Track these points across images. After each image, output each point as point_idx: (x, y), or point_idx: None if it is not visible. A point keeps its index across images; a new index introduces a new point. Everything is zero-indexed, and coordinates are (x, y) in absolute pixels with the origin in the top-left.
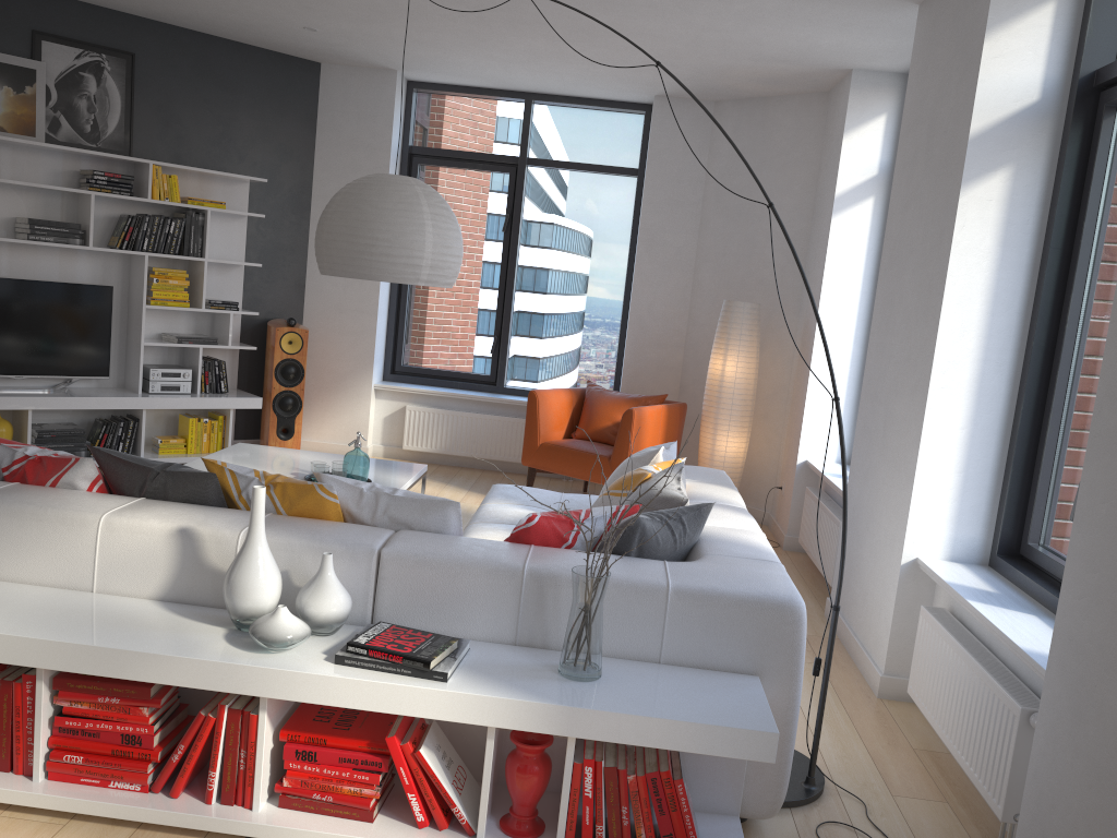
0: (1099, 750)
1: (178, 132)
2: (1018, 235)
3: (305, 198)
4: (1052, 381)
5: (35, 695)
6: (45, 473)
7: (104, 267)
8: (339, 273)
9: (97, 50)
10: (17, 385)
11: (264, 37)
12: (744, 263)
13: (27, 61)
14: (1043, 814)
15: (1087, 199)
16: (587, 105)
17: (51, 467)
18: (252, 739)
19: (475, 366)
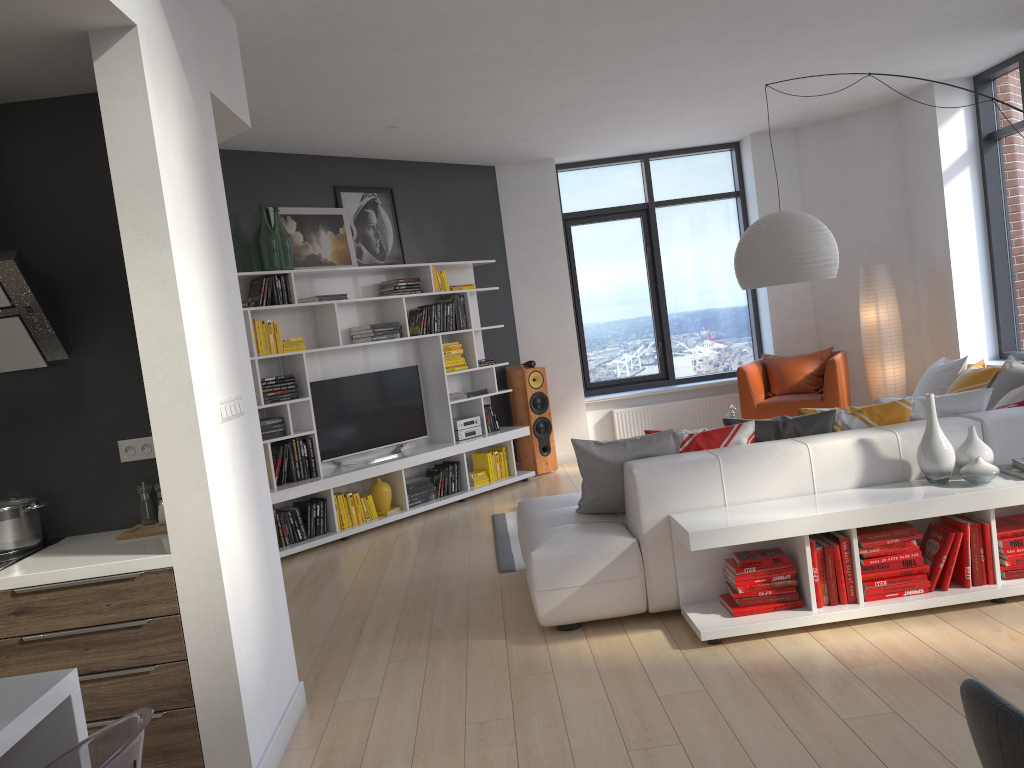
0: None
1: (425, 239)
2: None
3: (504, 269)
4: None
5: (849, 550)
6: (713, 440)
7: (403, 353)
8: (779, 282)
9: (371, 191)
10: (371, 456)
11: (475, 155)
12: (853, 239)
13: (336, 209)
14: None
15: None
16: (690, 153)
17: (717, 436)
18: (988, 539)
19: (645, 369)
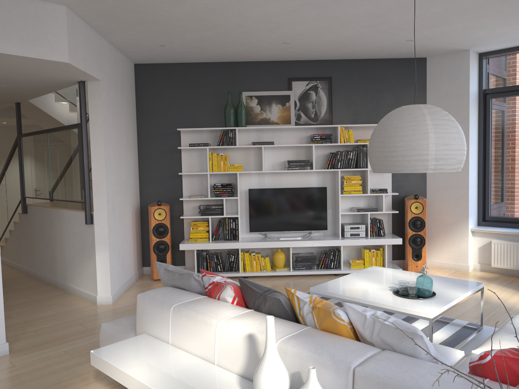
0: None
1: (353, 109)
2: None
3: None
4: None
5: None
6: (217, 291)
7: (323, 178)
8: (378, 170)
9: (315, 80)
10: (289, 235)
11: (390, 52)
12: None
13: (286, 92)
14: None
15: None
16: None
17: (219, 288)
18: None
19: None
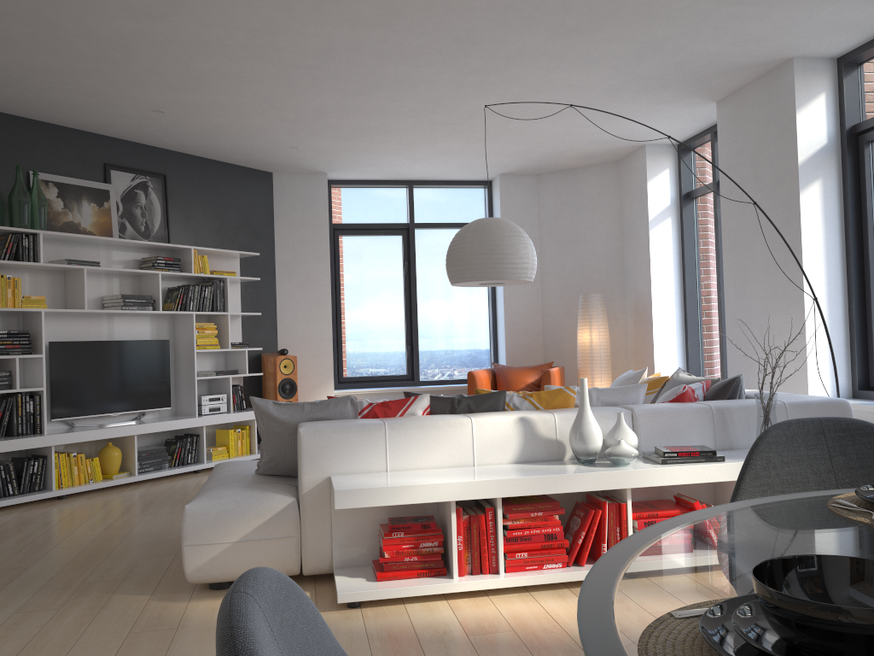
0: None
1: (194, 226)
2: (831, 214)
3: (272, 265)
4: (867, 288)
5: (494, 520)
6: (390, 410)
7: (157, 327)
8: (480, 278)
9: (144, 174)
10: (109, 422)
11: (250, 157)
12: (578, 272)
13: (104, 185)
14: None
15: (865, 190)
16: (449, 185)
17: (394, 406)
18: (624, 518)
19: (395, 369)
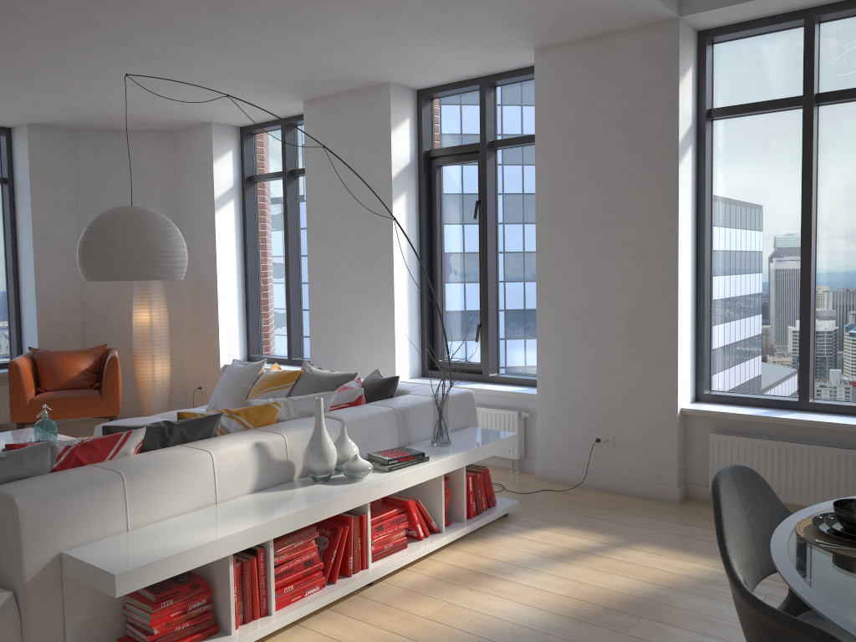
0: (577, 403)
1: None
2: (411, 223)
3: None
4: (434, 287)
5: (265, 560)
6: (97, 452)
7: None
8: (136, 278)
9: None
10: None
11: None
12: None
13: None
14: (552, 439)
15: (435, 206)
16: None
17: (101, 446)
18: (365, 528)
19: None
